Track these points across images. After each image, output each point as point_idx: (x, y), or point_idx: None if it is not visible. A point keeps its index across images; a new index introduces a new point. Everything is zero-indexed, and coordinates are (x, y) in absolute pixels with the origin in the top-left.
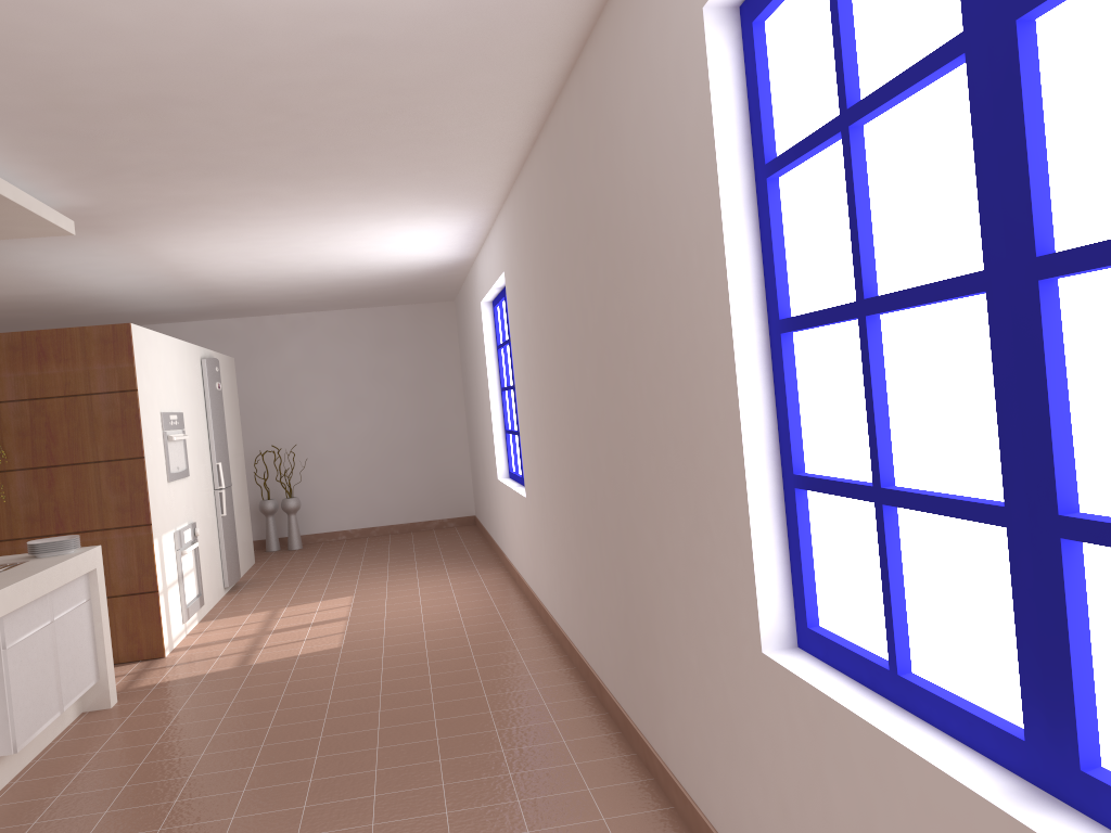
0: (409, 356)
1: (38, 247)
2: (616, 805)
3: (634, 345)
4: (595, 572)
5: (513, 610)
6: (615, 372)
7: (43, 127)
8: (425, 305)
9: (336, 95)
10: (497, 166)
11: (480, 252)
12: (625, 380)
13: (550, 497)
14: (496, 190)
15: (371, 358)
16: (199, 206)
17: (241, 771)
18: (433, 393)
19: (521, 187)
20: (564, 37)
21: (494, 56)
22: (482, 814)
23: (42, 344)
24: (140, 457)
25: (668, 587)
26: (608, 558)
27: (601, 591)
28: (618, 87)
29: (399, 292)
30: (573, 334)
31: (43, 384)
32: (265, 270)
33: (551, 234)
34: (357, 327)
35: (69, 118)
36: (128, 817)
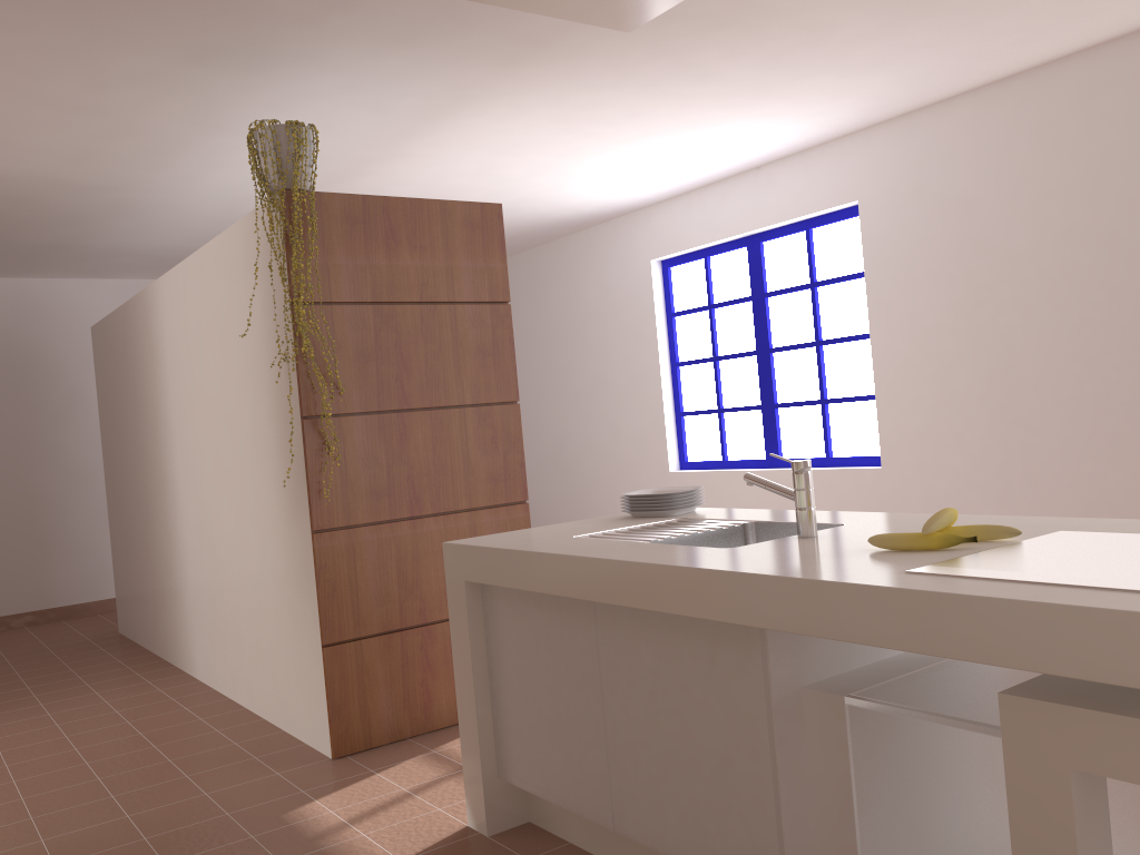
0: None
1: (362, 73)
2: None
3: None
4: None
5: None
6: None
7: None
8: None
9: None
10: (1065, 46)
11: (679, 196)
12: None
13: (1074, 444)
14: (958, 89)
15: None
16: (721, 34)
17: None
18: None
19: (1046, 80)
20: None
21: None
22: None
23: (391, 219)
24: (512, 402)
25: None
26: None
27: None
28: None
29: None
30: None
31: (392, 281)
32: (439, 187)
33: None
34: None
35: None
36: None
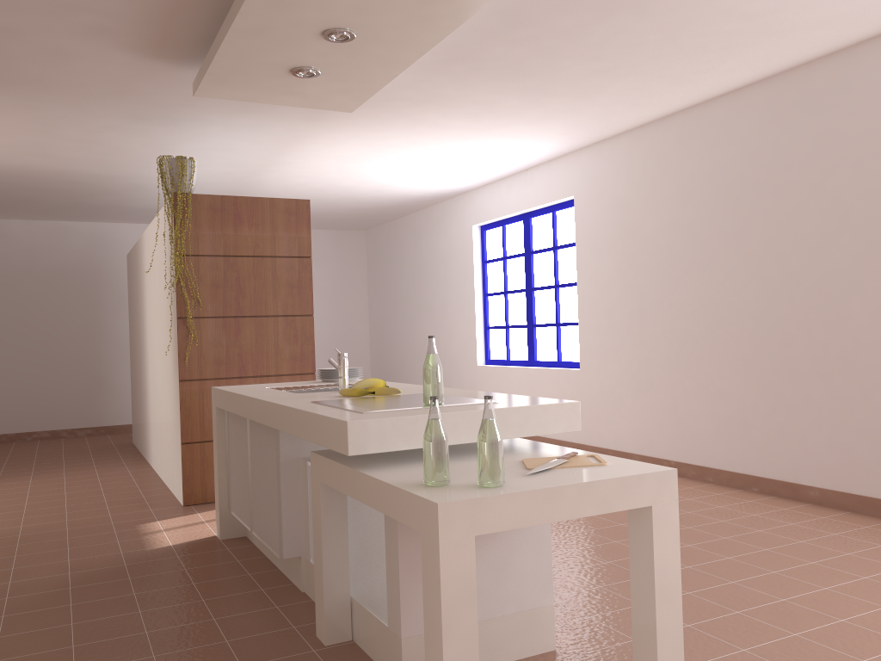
0: (328, 272)
1: (230, 125)
2: None
3: None
4: (801, 401)
5: None
6: None
7: (515, 9)
8: (343, 231)
9: (725, 27)
10: (665, 109)
11: (487, 185)
12: None
13: (670, 360)
14: (619, 130)
15: None
16: (428, 106)
17: (613, 544)
18: (345, 303)
19: (664, 128)
20: None
21: (862, 18)
22: (876, 553)
23: (238, 208)
24: (309, 315)
25: None
26: (849, 385)
27: (818, 413)
28: None
29: (353, 216)
30: (798, 229)
31: (236, 244)
32: (321, 178)
33: (755, 159)
34: None
35: (548, 5)
36: (595, 572)
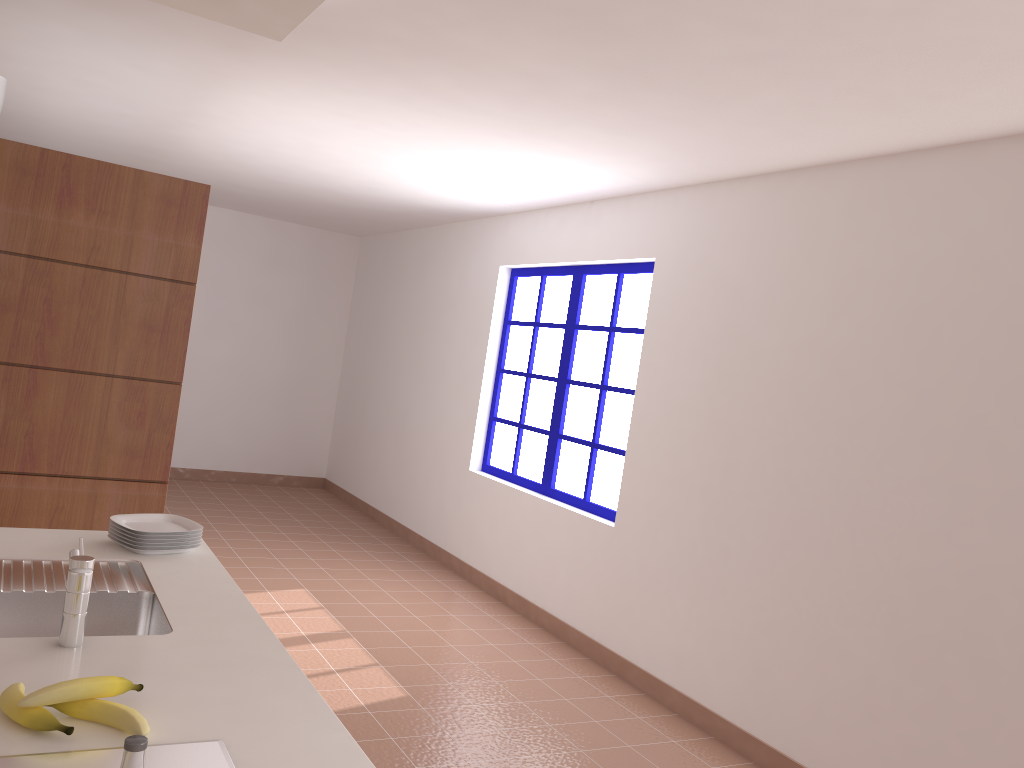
0: (297, 284)
1: (89, 28)
2: None
3: None
4: (988, 716)
5: (566, 656)
6: None
7: None
8: (329, 233)
9: None
10: (837, 151)
11: (532, 212)
12: None
13: (762, 562)
14: (749, 170)
15: (254, 275)
16: (435, 63)
17: None
18: (313, 332)
19: (825, 182)
20: None
21: None
22: None
23: (71, 177)
24: (175, 382)
25: None
26: None
27: (1016, 750)
28: None
29: (338, 215)
30: None
31: (57, 239)
32: (278, 153)
33: (983, 270)
34: (247, 235)
35: None
36: None
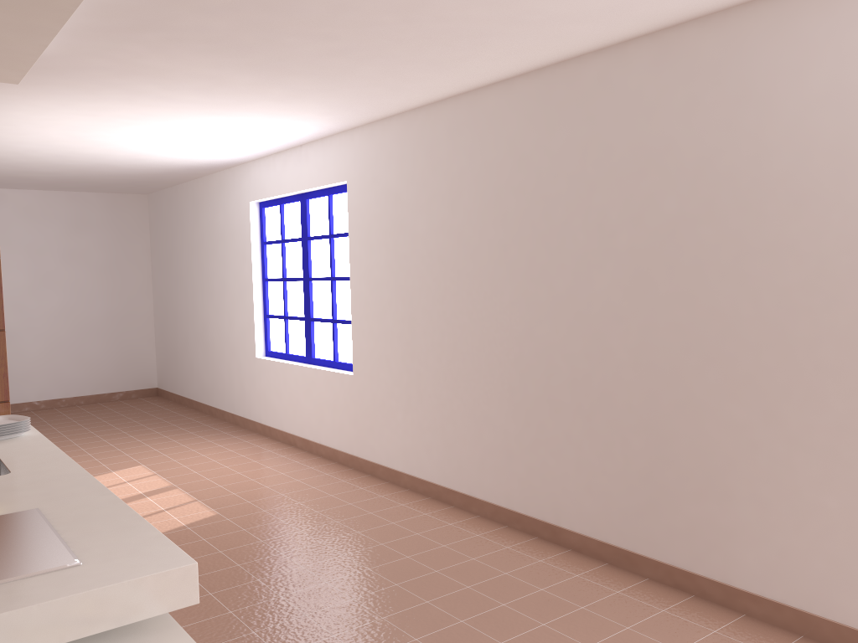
0: (102, 240)
1: None
2: (704, 619)
3: (748, 265)
4: (563, 438)
5: (336, 470)
6: (685, 283)
7: None
8: (120, 195)
9: (471, 12)
10: (433, 94)
11: (264, 158)
12: (712, 290)
13: (439, 376)
14: (388, 112)
15: (65, 239)
16: (138, 78)
17: (329, 642)
18: (124, 276)
19: (434, 115)
20: (690, 13)
21: (626, 14)
22: (619, 642)
23: None
24: None
25: (781, 449)
26: (609, 427)
27: (579, 453)
28: (775, 66)
29: (122, 181)
30: (564, 247)
31: None
32: (54, 145)
33: (523, 162)
34: (52, 208)
35: None
36: None
